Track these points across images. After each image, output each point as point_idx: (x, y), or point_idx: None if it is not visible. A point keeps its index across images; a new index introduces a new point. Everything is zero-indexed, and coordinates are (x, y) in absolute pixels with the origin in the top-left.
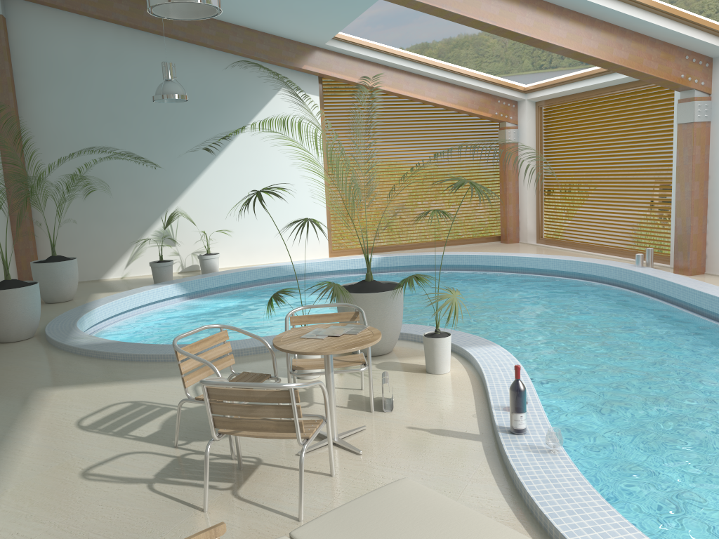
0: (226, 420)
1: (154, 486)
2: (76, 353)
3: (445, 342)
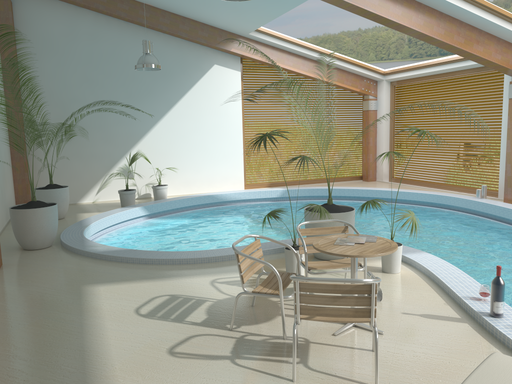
0: (311, 308)
1: (236, 361)
2: (96, 258)
3: (399, 250)
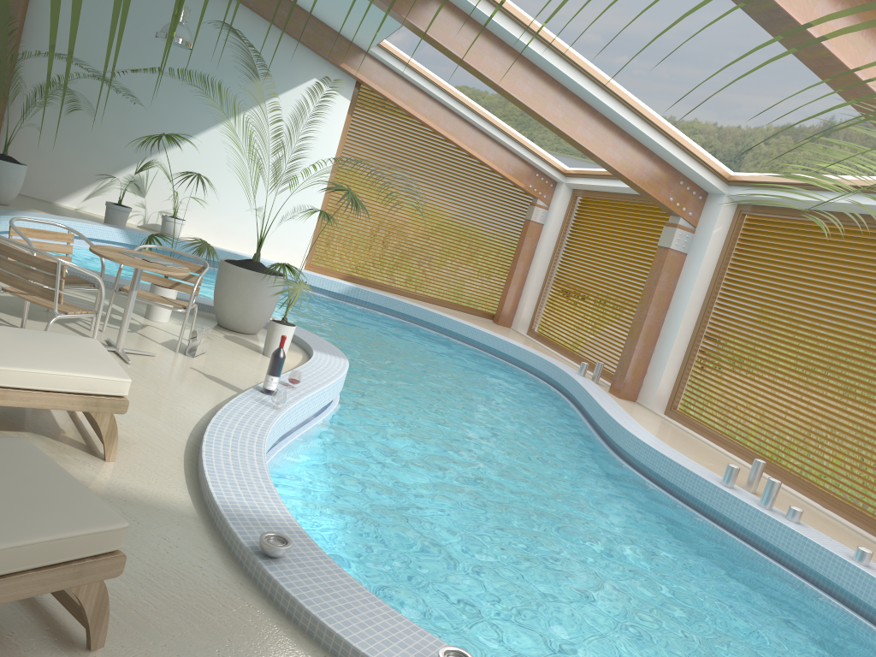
0: (6, 276)
1: None
2: None
3: (285, 330)
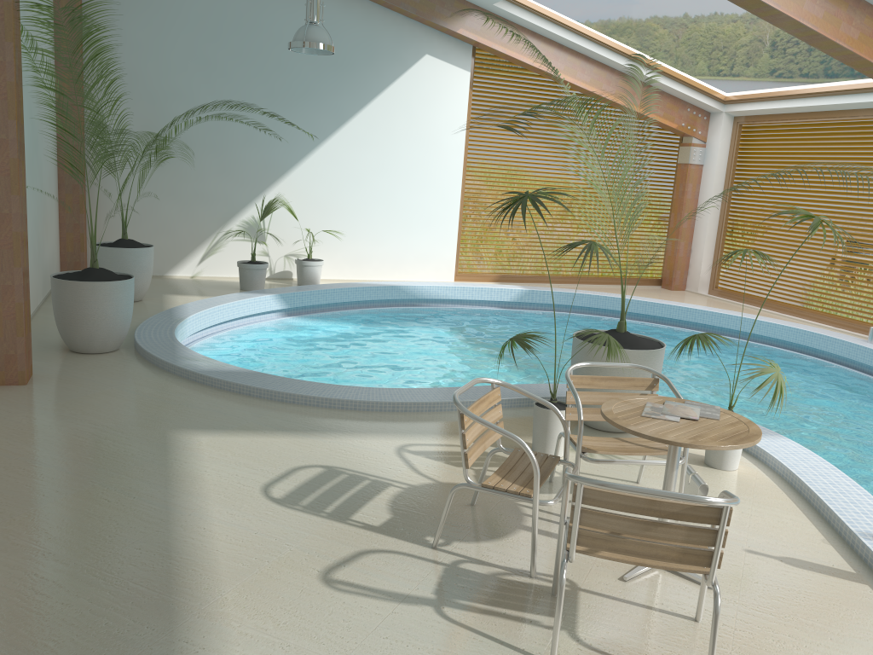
0: (599, 537)
1: (444, 611)
2: (196, 381)
3: None
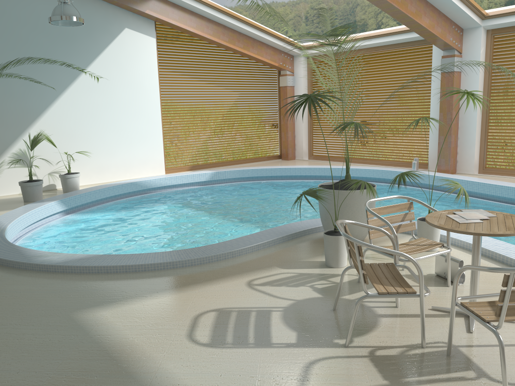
0: None
1: None
2: (56, 271)
3: None
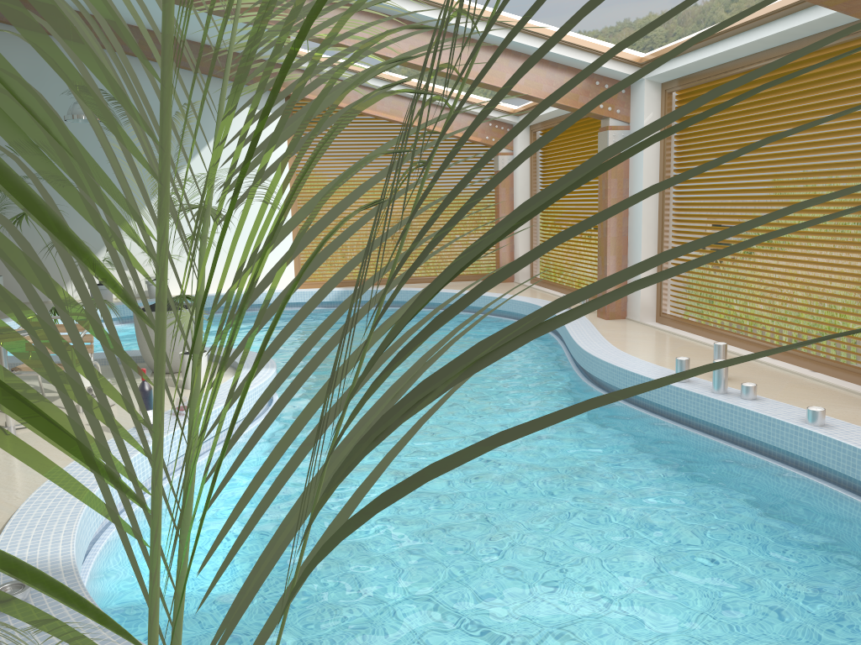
0: None
1: None
2: None
3: None
